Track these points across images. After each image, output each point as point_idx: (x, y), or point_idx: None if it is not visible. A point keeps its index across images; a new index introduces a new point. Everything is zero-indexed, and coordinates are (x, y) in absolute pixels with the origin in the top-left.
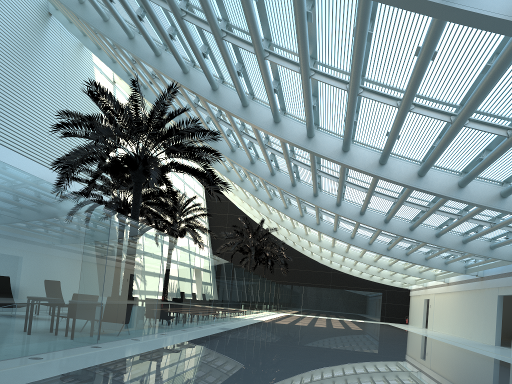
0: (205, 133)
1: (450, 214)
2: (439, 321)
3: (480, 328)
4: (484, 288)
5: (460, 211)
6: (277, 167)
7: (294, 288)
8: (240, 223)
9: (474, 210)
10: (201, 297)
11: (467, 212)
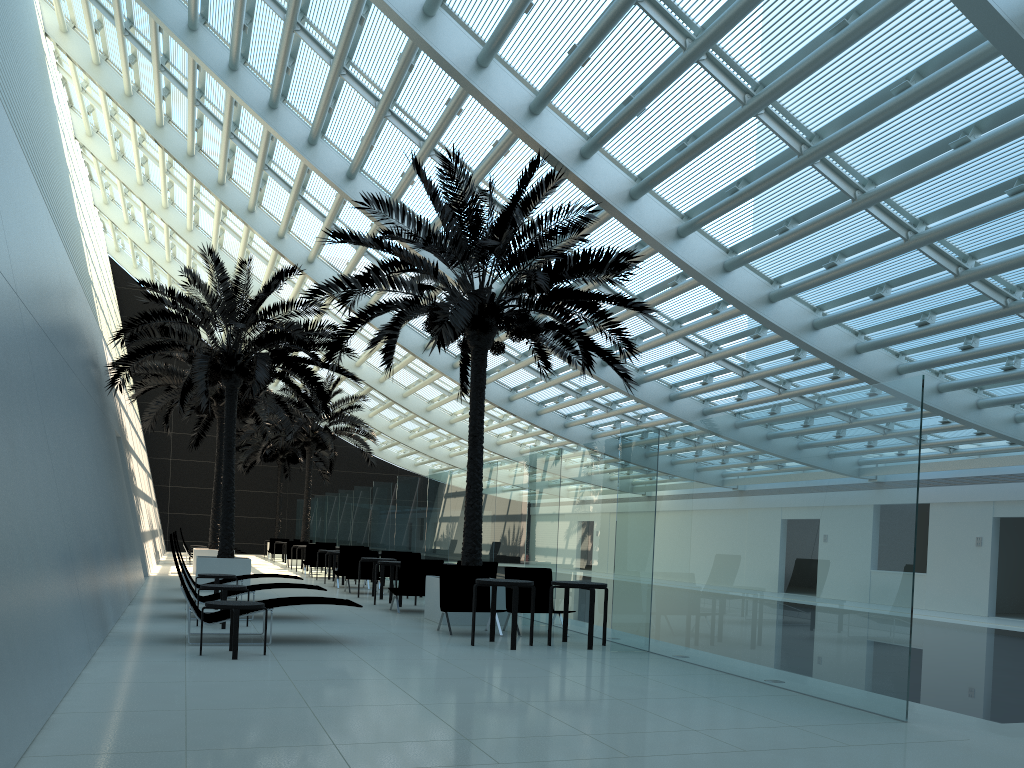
0: None
1: None
2: None
3: None
4: None
5: None
6: None
7: None
8: None
9: None
10: None
11: None
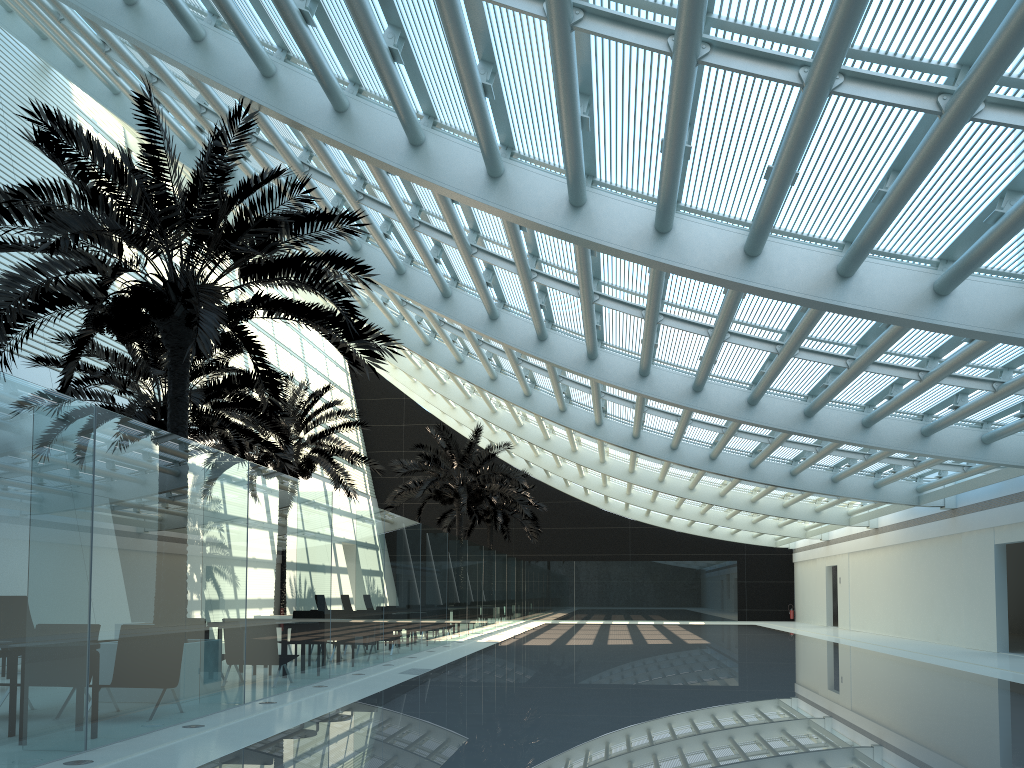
0: (329, 218)
1: (900, 369)
2: (864, 609)
3: (958, 617)
4: (960, 533)
5: (922, 363)
6: (502, 301)
7: (556, 566)
8: (431, 442)
9: (962, 353)
10: (356, 605)
11: (938, 363)
